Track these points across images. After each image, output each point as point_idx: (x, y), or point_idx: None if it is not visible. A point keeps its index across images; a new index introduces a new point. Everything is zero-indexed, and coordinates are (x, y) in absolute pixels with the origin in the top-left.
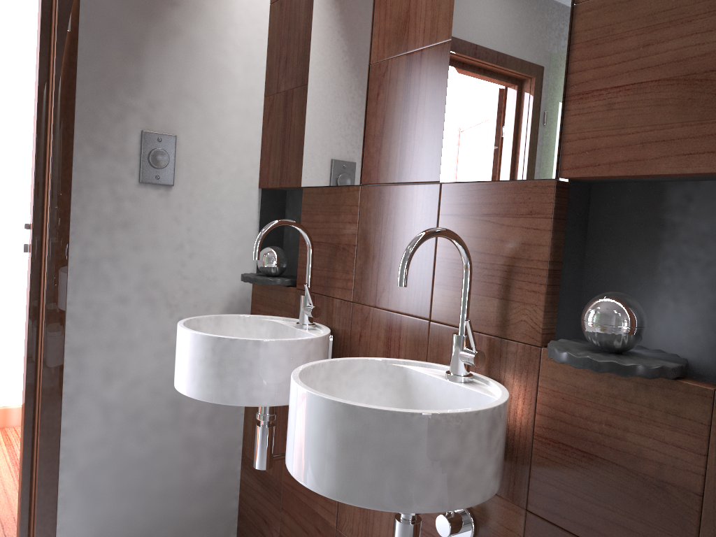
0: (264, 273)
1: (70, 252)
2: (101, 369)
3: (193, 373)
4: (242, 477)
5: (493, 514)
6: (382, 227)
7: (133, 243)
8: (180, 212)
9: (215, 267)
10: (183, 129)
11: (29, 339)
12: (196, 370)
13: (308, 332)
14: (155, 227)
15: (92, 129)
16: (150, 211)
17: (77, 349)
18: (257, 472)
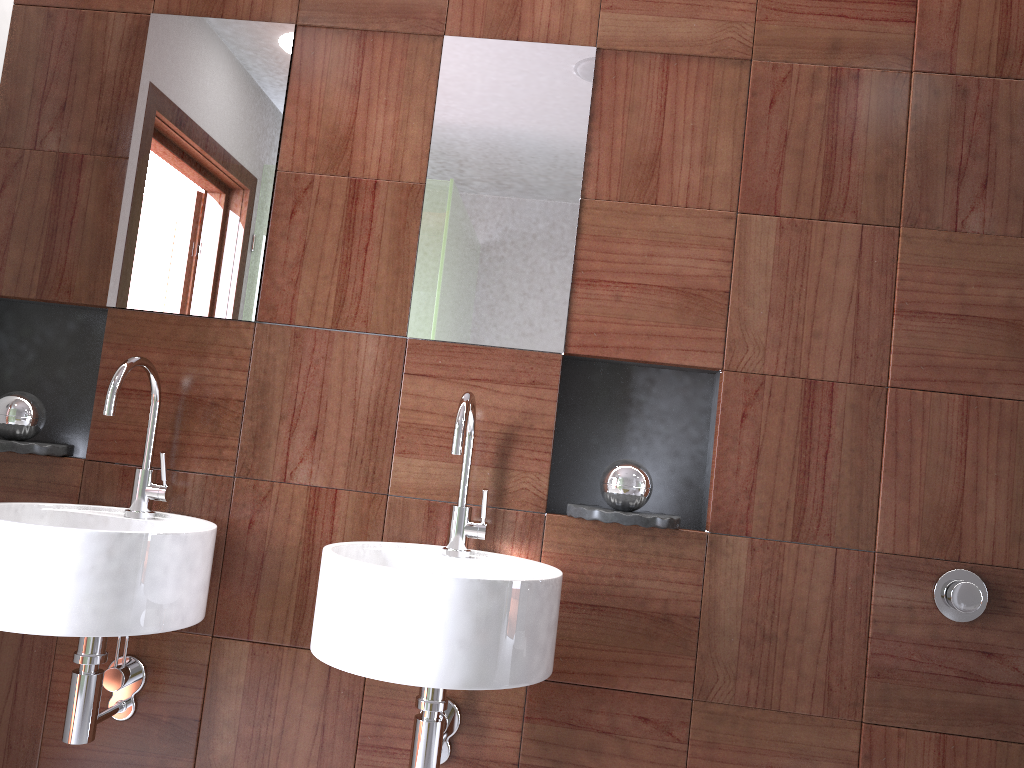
0: (9, 435)
1: None
2: None
3: (61, 594)
4: None
5: (484, 695)
6: (300, 380)
7: None
8: None
9: None
10: None
11: None
12: (68, 589)
13: (166, 522)
14: None
15: None
16: None
17: None
18: None
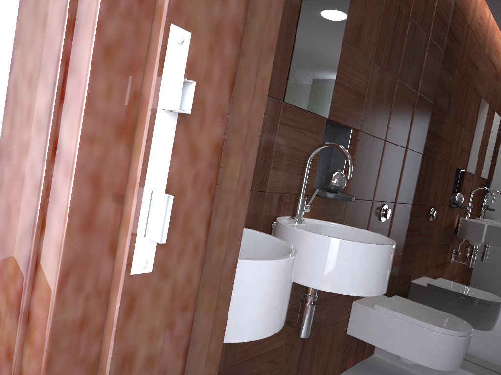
0: None
1: None
2: None
3: (287, 300)
4: None
5: None
6: None
7: None
8: None
9: None
10: None
11: None
12: (289, 296)
13: None
14: None
15: None
16: None
17: None
18: None
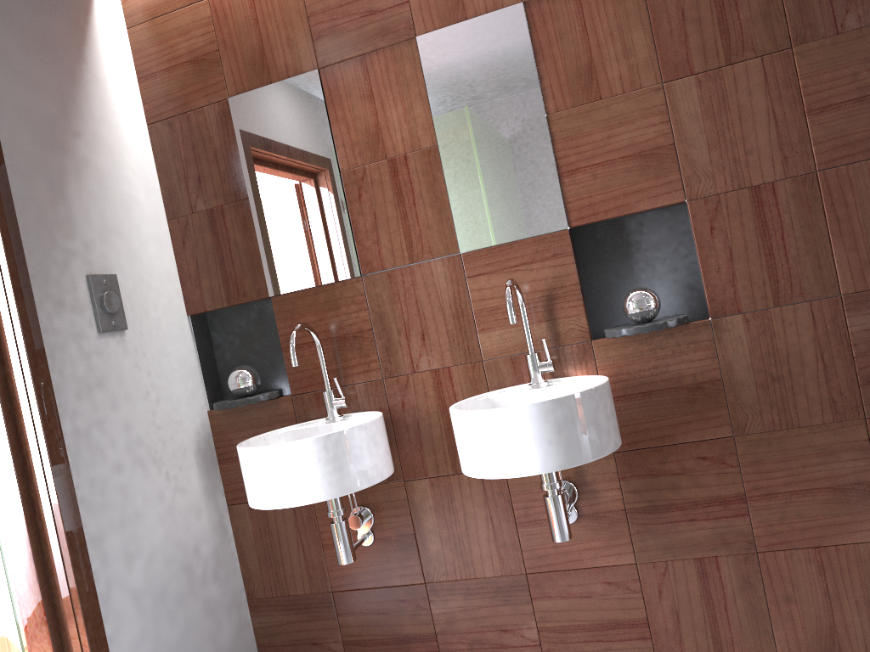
0: (243, 395)
1: (63, 427)
2: (122, 553)
3: (308, 479)
4: (256, 624)
5: (588, 471)
6: (402, 304)
7: (111, 401)
8: (137, 357)
9: (178, 408)
10: (117, 267)
11: (34, 549)
12: (311, 475)
13: (351, 419)
14: (123, 379)
15: (46, 283)
16: (115, 362)
17: (96, 538)
18: (284, 603)
